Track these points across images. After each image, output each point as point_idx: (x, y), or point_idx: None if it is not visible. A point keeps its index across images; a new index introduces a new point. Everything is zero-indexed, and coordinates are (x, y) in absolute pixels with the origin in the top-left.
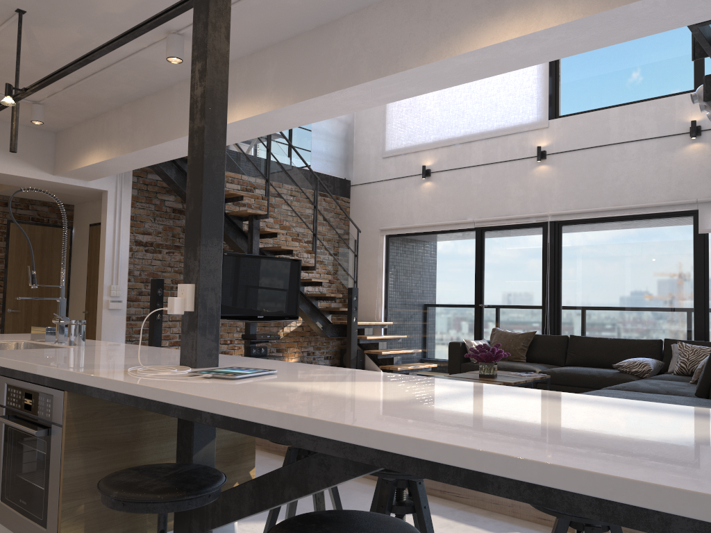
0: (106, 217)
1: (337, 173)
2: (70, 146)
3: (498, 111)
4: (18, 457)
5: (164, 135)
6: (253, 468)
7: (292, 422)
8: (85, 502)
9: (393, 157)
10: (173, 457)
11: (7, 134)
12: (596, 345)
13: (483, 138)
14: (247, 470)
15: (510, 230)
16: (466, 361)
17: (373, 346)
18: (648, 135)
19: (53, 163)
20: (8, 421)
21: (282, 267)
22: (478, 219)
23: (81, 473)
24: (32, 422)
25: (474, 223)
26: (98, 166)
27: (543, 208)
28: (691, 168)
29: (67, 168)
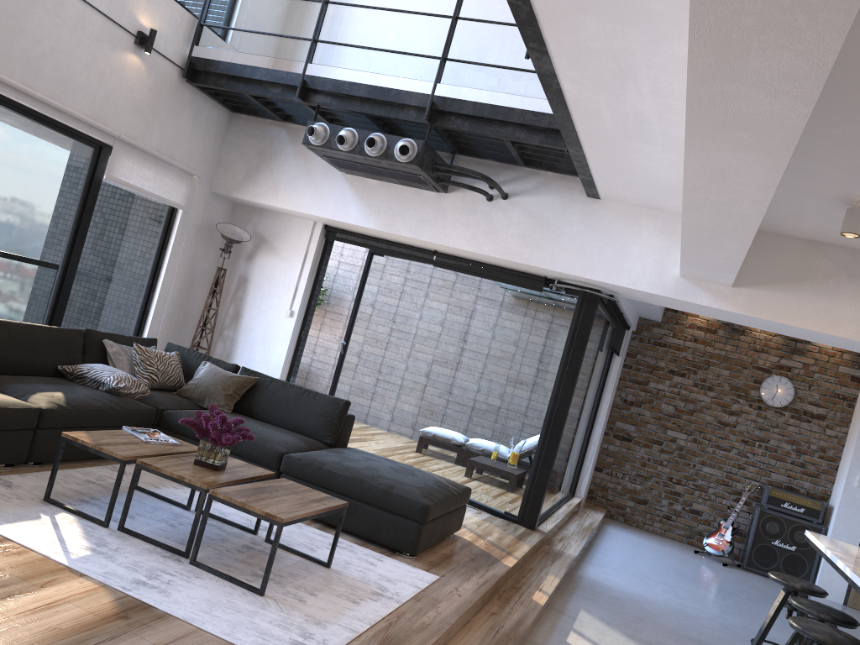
0: None
1: None
2: None
3: None
4: None
5: None
6: None
7: None
8: None
9: None
10: None
11: None
12: (11, 336)
13: None
14: None
15: None
16: None
17: None
18: (96, 3)
19: None
20: None
21: None
22: None
23: None
24: None
25: None
26: None
27: None
28: (123, 87)
29: None
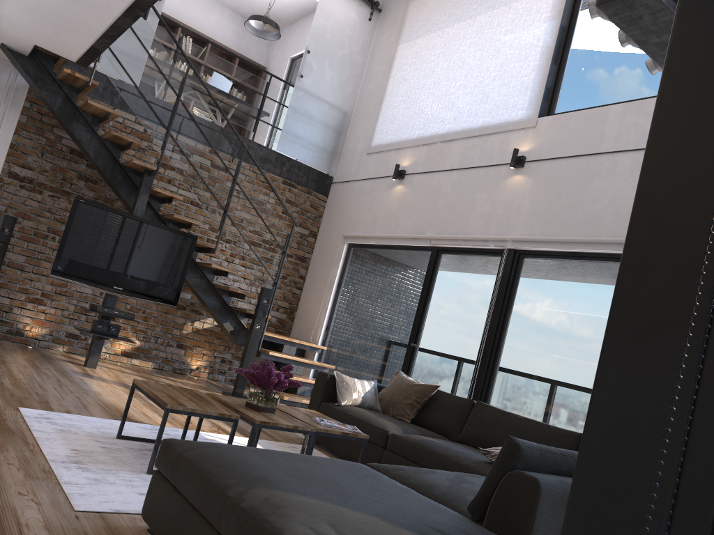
0: None
1: (313, 164)
2: None
3: (487, 104)
4: None
5: None
6: None
7: None
8: None
9: (376, 153)
10: None
11: None
12: (500, 421)
13: (465, 136)
14: None
15: (467, 255)
16: (333, 402)
17: None
18: None
19: None
20: None
21: (167, 238)
22: (435, 235)
23: None
24: None
25: (431, 241)
26: None
27: (505, 230)
28: None
29: None
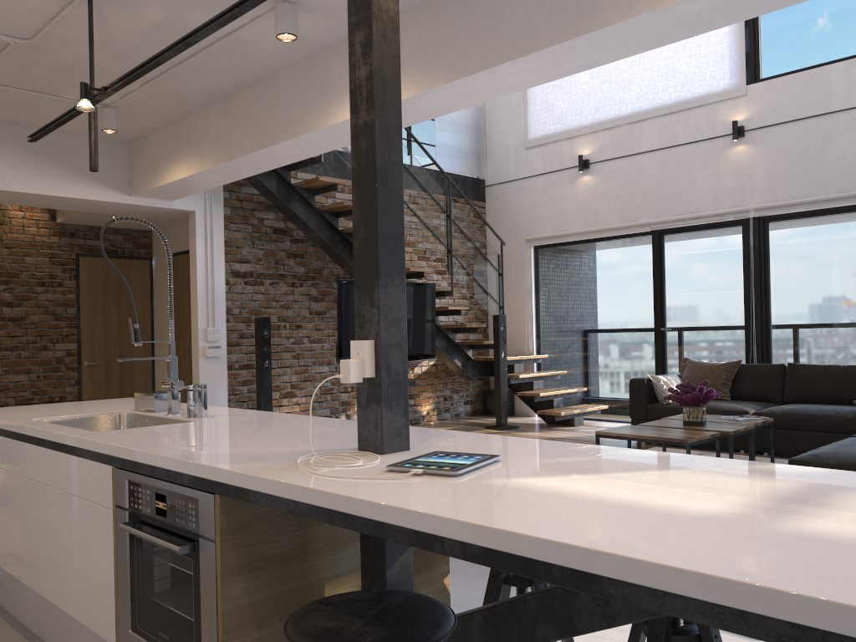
0: (195, 244)
1: (468, 172)
2: (148, 158)
3: (676, 78)
4: (152, 576)
5: (269, 137)
6: (447, 575)
7: (616, 566)
8: (250, 639)
9: (539, 146)
10: (352, 569)
11: (72, 149)
12: (825, 375)
13: (658, 115)
14: (441, 578)
15: (698, 231)
16: (652, 402)
17: (526, 386)
18: None
19: (129, 181)
20: (137, 531)
21: (413, 294)
22: (656, 220)
23: (243, 602)
24: (169, 533)
25: (650, 225)
26: (185, 181)
27: (742, 201)
28: None
29: (146, 187)
